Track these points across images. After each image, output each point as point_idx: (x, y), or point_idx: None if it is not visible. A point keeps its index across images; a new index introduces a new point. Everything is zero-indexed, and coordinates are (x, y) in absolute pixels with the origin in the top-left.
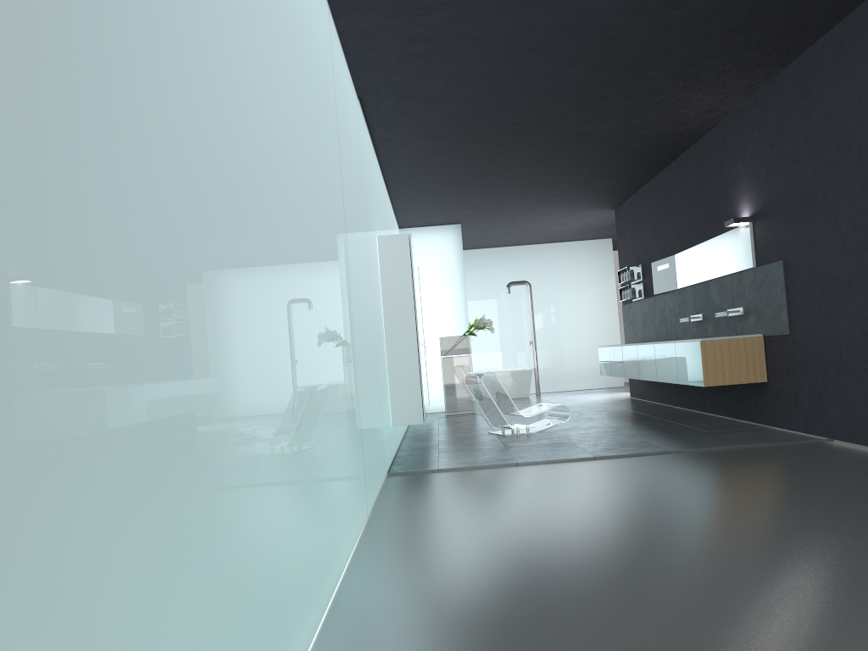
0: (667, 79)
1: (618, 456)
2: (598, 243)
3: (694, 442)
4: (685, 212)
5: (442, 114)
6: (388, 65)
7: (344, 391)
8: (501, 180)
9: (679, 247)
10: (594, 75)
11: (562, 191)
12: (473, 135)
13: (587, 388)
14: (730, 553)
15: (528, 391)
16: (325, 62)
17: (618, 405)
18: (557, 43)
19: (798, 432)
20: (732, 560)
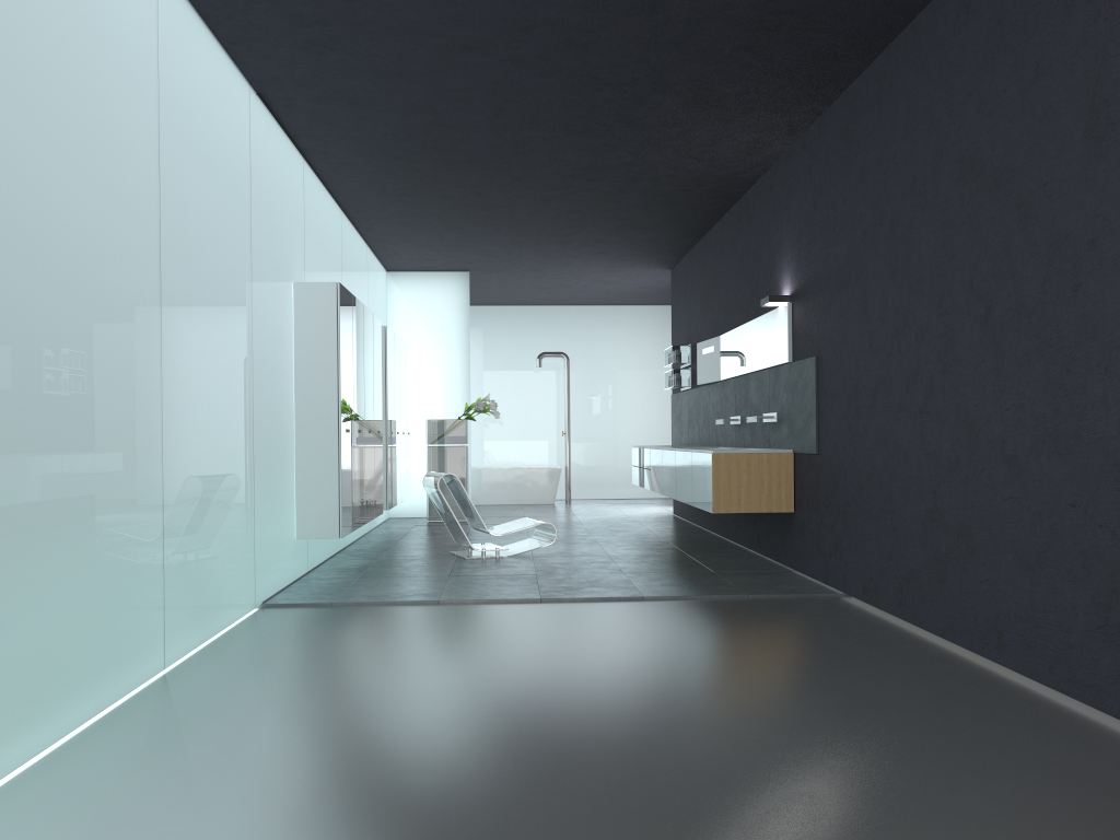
0: (678, 105)
1: (572, 599)
2: (662, 310)
3: (681, 587)
4: (733, 281)
5: (385, 125)
6: (282, 52)
7: (102, 500)
8: (502, 219)
9: (725, 326)
10: (577, 92)
11: (591, 241)
12: (440, 157)
13: (635, 497)
14: (560, 760)
15: (554, 496)
16: (123, 39)
17: (647, 525)
18: (509, 44)
19: (818, 581)
20: (552, 771)
